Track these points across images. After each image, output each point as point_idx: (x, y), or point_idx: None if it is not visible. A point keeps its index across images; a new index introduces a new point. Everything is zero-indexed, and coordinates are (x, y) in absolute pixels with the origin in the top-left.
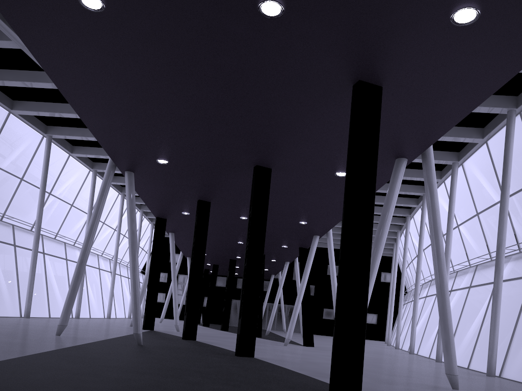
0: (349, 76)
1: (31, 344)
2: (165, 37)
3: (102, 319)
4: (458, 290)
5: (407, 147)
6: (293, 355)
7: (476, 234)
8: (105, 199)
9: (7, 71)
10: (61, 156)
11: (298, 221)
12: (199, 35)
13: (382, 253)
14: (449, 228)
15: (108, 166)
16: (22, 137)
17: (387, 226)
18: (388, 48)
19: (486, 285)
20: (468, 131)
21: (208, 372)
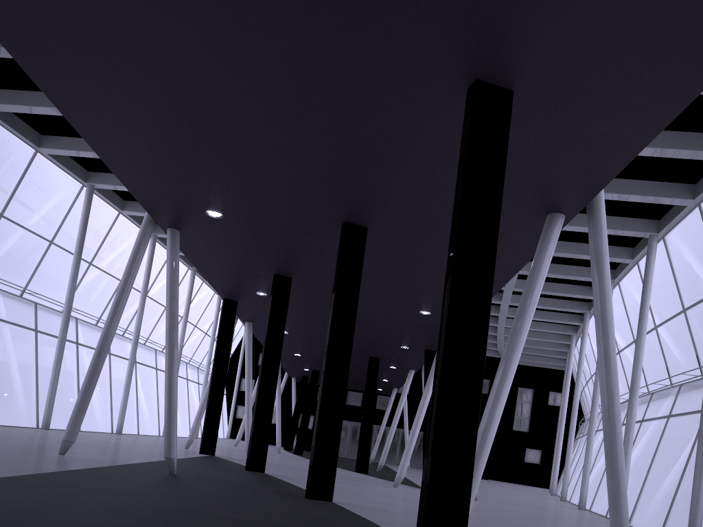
0: (461, 72)
1: (4, 465)
2: (176, 6)
3: (154, 438)
4: (653, 421)
5: (562, 195)
6: (397, 502)
7: (683, 341)
8: (137, 266)
9: (29, 92)
10: (114, 216)
11: (418, 310)
12: (224, 3)
13: (552, 365)
14: (641, 330)
15: (145, 220)
16: (61, 188)
17: (530, 314)
18: (515, 21)
19: (694, 415)
20: (672, 188)
21: (237, 521)
